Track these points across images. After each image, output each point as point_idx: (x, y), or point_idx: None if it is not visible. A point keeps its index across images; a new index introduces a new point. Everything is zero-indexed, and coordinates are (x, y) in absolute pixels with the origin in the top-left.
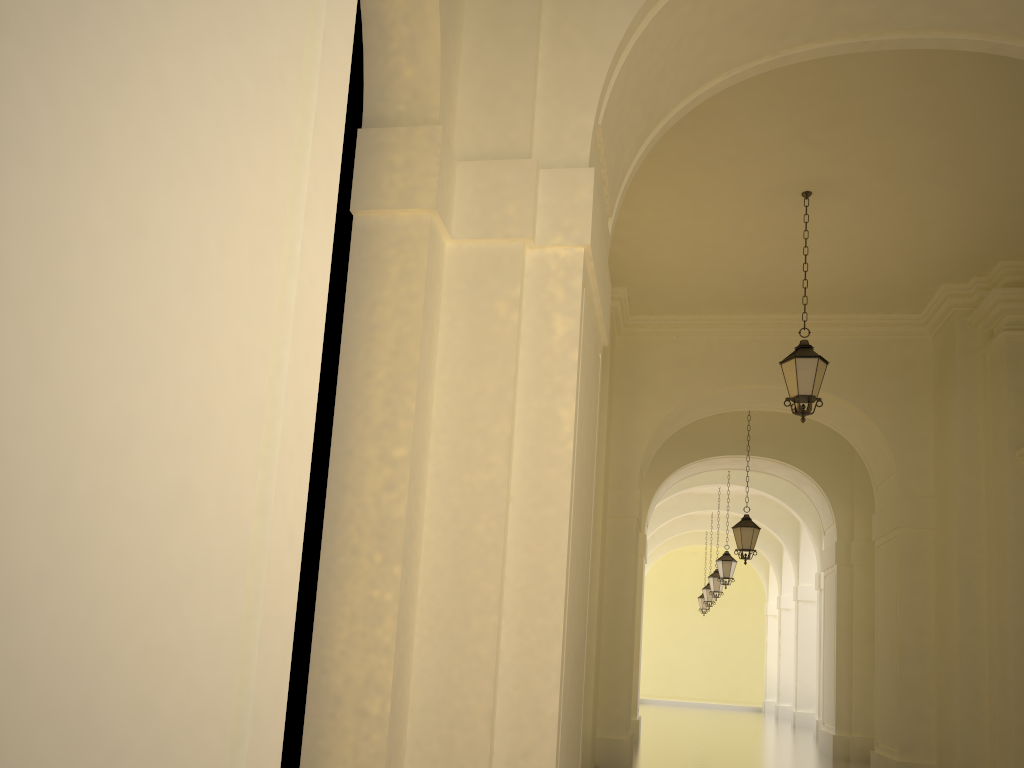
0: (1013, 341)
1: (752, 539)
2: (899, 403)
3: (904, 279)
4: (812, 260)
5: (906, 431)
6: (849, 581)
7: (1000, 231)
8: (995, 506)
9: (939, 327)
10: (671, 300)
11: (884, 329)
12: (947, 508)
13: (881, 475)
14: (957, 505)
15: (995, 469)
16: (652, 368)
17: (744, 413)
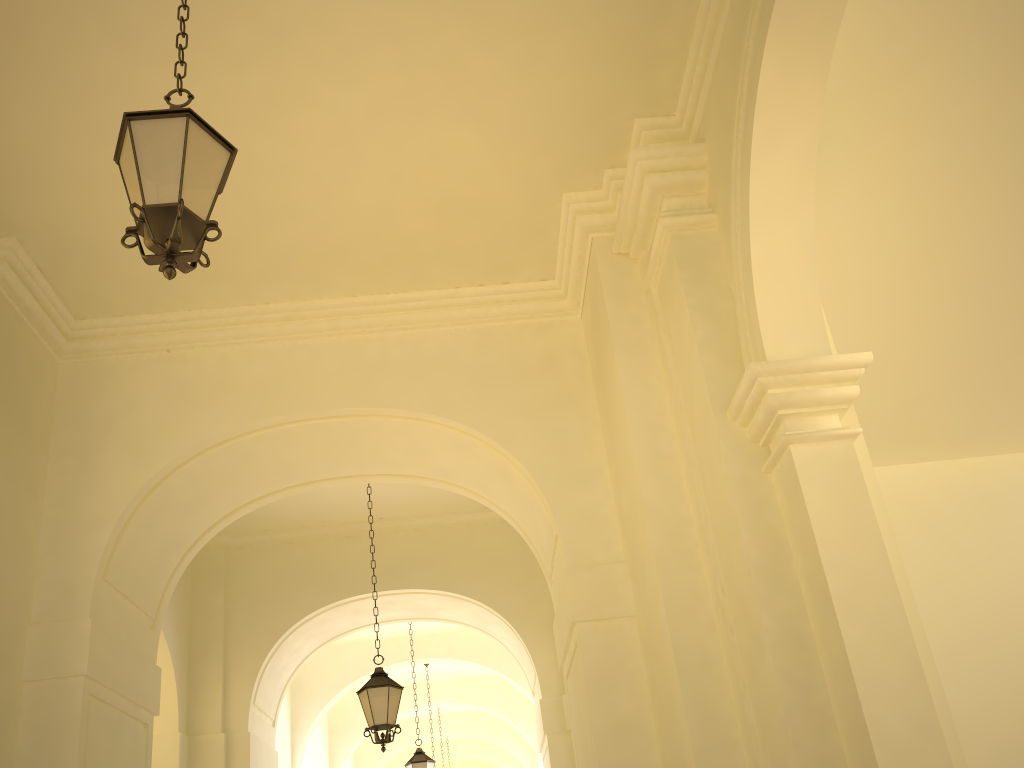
0: (683, 235)
1: (389, 706)
2: (546, 418)
3: (497, 183)
4: (315, 131)
5: (564, 460)
6: (569, 758)
7: (611, 20)
8: (717, 531)
9: (584, 289)
10: (124, 271)
11: (505, 308)
12: (643, 565)
13: (548, 551)
14: (653, 547)
15: (703, 464)
16: (124, 405)
17: (388, 530)
